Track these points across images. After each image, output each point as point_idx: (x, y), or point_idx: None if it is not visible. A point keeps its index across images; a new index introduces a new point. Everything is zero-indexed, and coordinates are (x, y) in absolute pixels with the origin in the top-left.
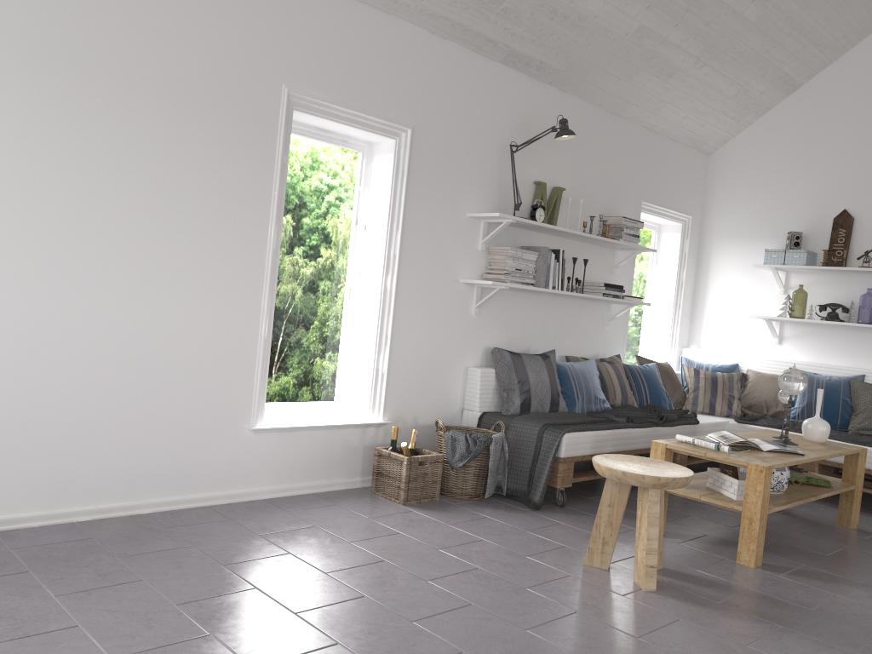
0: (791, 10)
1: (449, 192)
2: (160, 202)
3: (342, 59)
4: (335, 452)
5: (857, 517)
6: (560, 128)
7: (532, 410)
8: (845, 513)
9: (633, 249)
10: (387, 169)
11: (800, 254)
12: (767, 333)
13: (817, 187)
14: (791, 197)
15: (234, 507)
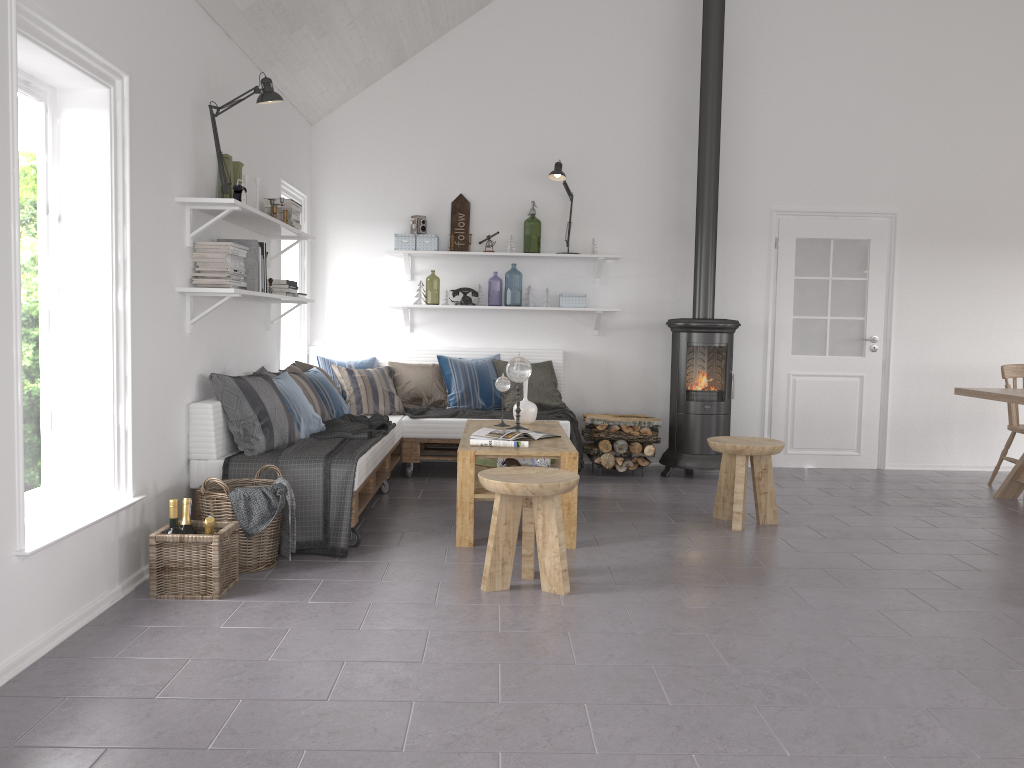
0: None
1: (161, 167)
2: None
3: None
4: (96, 558)
5: None
6: (265, 89)
7: (275, 444)
8: None
9: (294, 238)
10: (99, 132)
11: (431, 239)
12: (398, 322)
13: (433, 170)
14: (408, 179)
15: (31, 681)
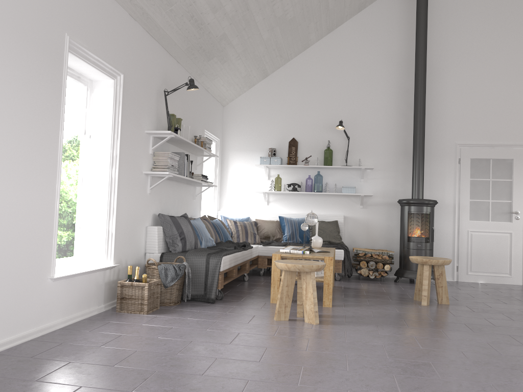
0: (279, 38)
1: (138, 116)
2: (1, 108)
3: (93, 22)
4: (92, 289)
5: (334, 280)
6: (190, 84)
7: (187, 249)
8: None
9: (208, 156)
10: (108, 98)
11: (277, 159)
12: (261, 200)
13: (280, 126)
14: (268, 131)
15: (50, 336)
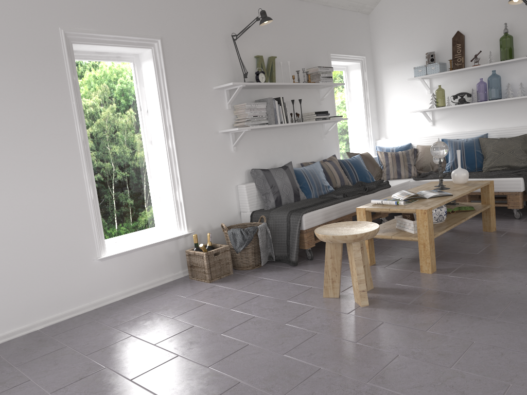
0: None
1: (197, 75)
2: None
3: (98, 1)
4: (160, 259)
5: (495, 223)
6: (261, 17)
7: (283, 203)
8: (487, 223)
9: (329, 86)
10: (151, 69)
11: (435, 66)
12: (425, 120)
13: (439, 20)
14: (424, 30)
15: (99, 310)
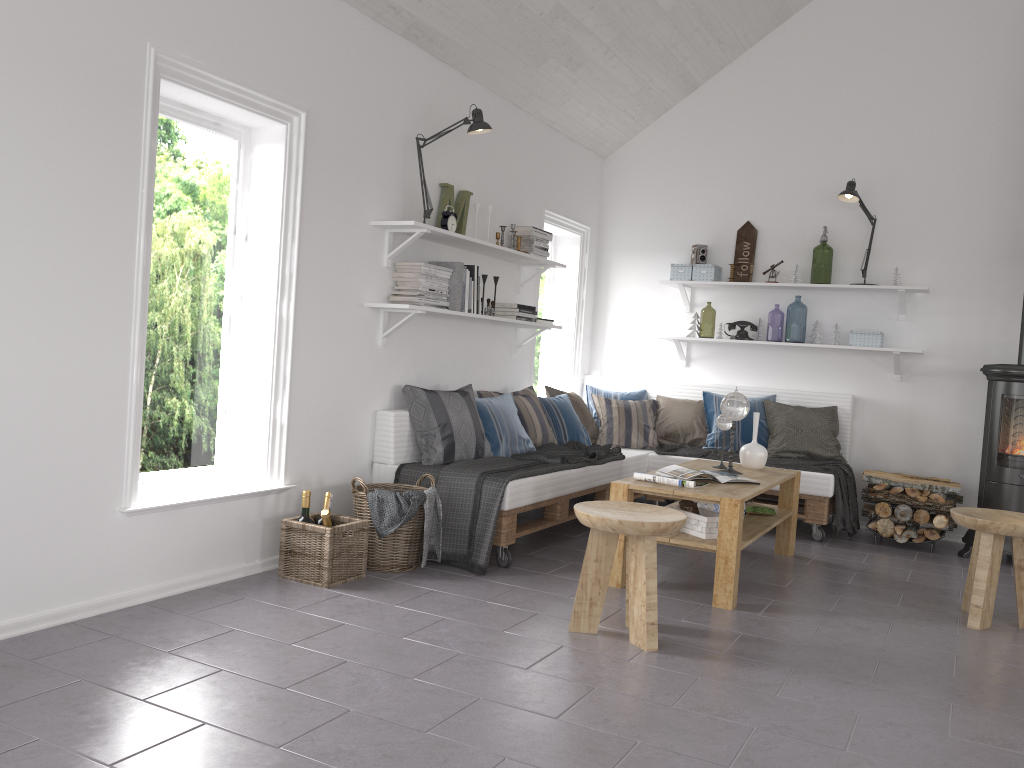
0: (702, 2)
1: (350, 194)
2: None
3: (221, 14)
4: (229, 531)
5: (794, 543)
6: (474, 120)
7: (457, 458)
8: (783, 541)
9: (542, 265)
10: (276, 162)
11: (707, 269)
12: (674, 355)
13: (720, 197)
14: (693, 208)
15: (110, 618)
